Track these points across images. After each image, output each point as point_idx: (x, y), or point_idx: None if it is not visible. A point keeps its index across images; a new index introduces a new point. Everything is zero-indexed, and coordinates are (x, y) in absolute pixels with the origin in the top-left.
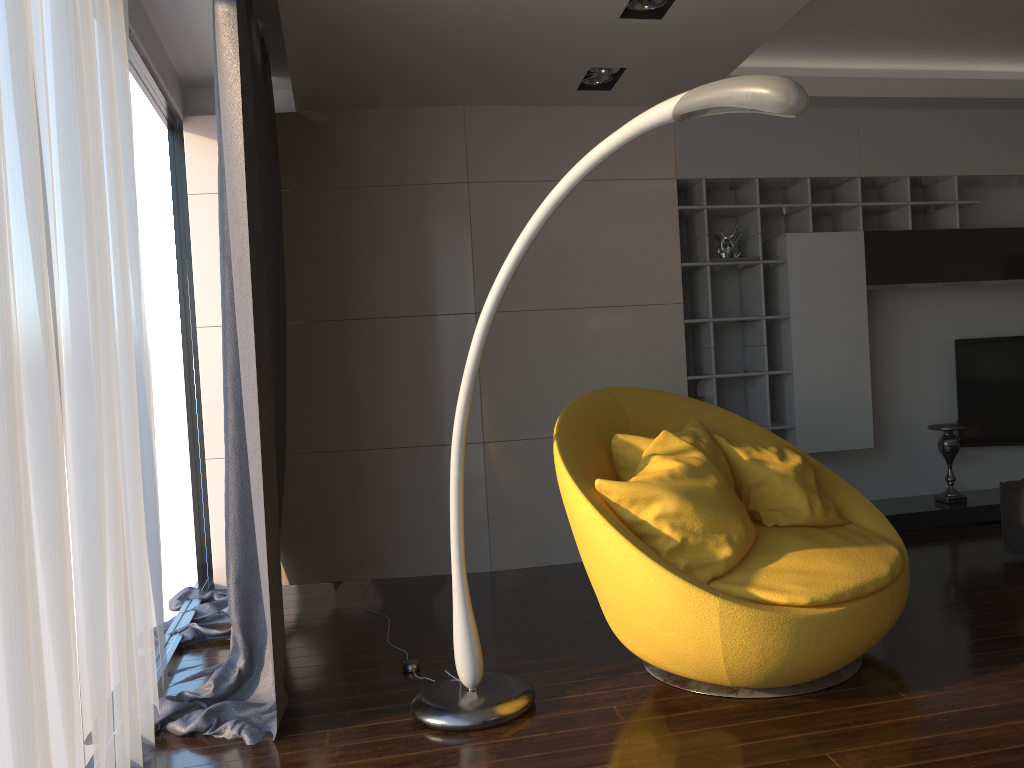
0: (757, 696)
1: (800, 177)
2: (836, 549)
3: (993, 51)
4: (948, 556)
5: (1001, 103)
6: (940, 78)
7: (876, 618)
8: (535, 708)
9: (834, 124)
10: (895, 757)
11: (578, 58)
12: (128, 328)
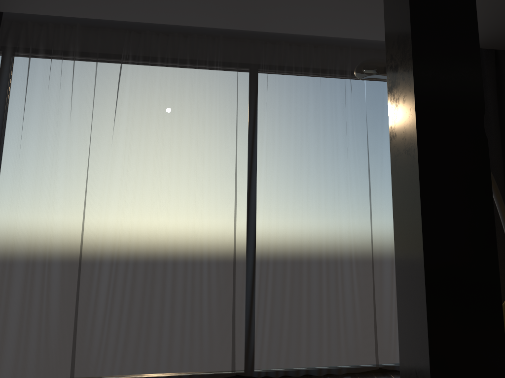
0: None
1: None
2: None
3: None
4: None
5: None
6: None
7: None
8: None
9: None
10: None
11: None
12: None
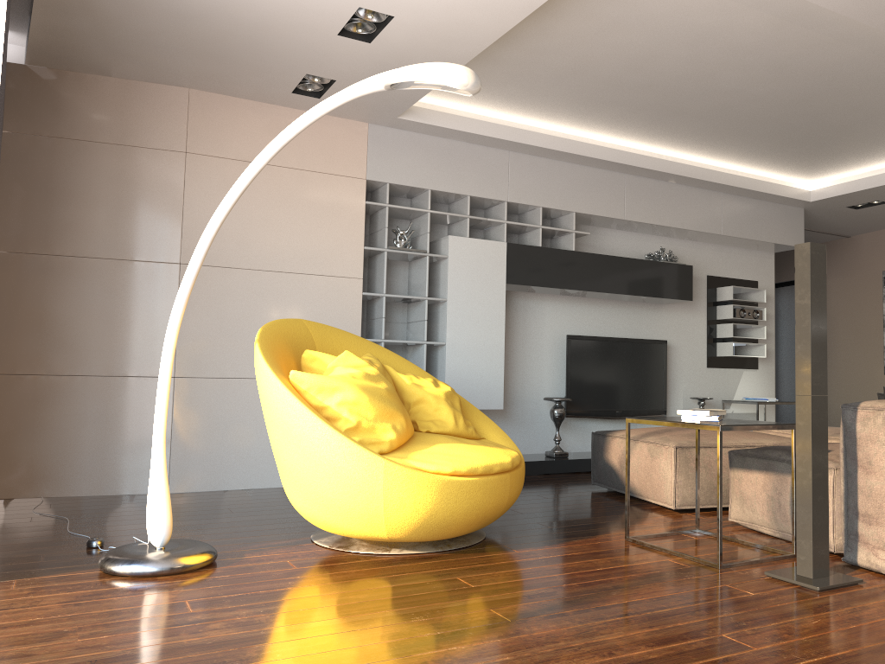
0: (406, 552)
1: (463, 194)
2: (473, 445)
3: (604, 125)
4: (552, 488)
5: (608, 165)
6: (568, 138)
7: (499, 492)
8: (217, 563)
9: (491, 159)
10: (507, 577)
11: (298, 63)
12: None
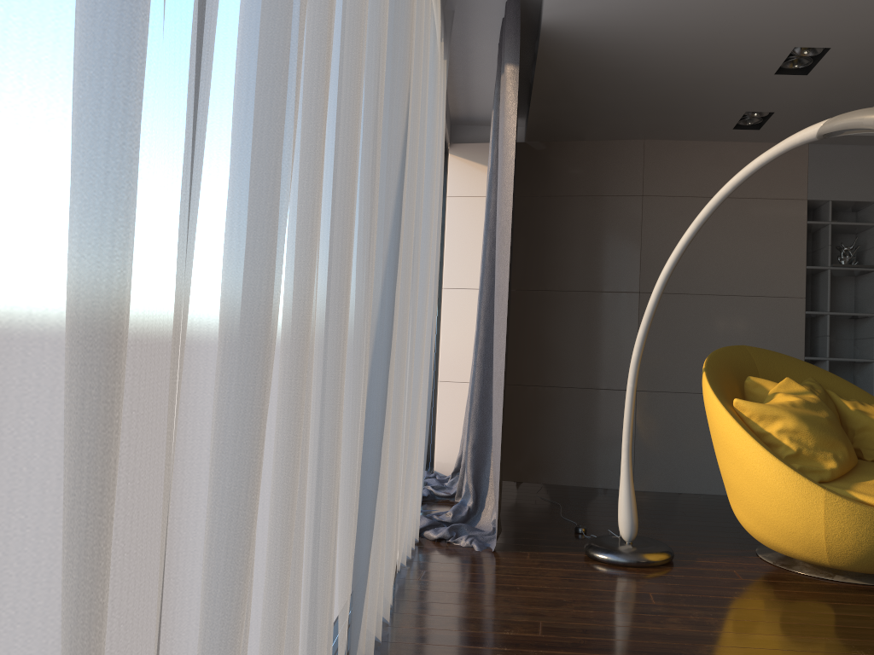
0: (849, 581)
1: None
2: None
3: None
4: None
5: None
6: None
7: None
8: (673, 563)
9: None
10: None
11: (737, 104)
12: (432, 267)
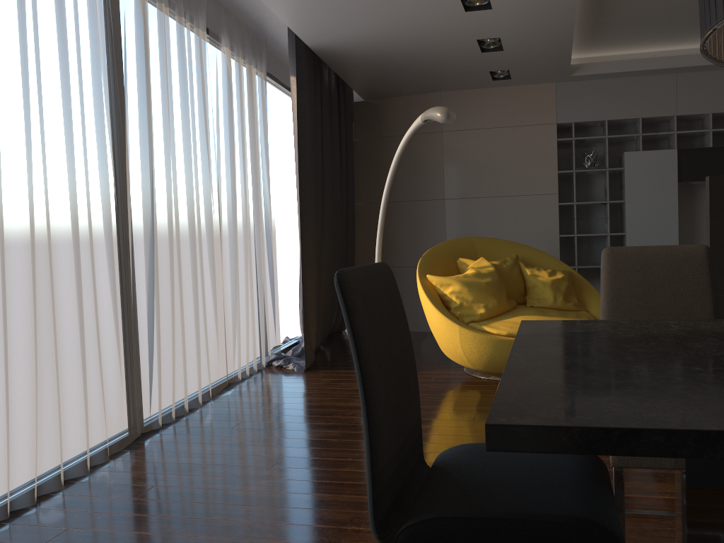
0: (496, 379)
1: (635, 118)
2: (547, 317)
3: None
4: None
5: None
6: None
7: None
8: None
9: (659, 84)
10: None
11: (478, 68)
12: (258, 206)
